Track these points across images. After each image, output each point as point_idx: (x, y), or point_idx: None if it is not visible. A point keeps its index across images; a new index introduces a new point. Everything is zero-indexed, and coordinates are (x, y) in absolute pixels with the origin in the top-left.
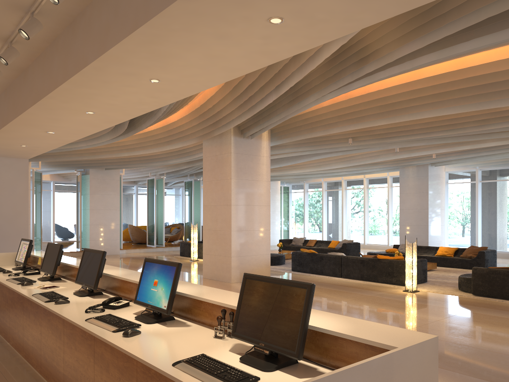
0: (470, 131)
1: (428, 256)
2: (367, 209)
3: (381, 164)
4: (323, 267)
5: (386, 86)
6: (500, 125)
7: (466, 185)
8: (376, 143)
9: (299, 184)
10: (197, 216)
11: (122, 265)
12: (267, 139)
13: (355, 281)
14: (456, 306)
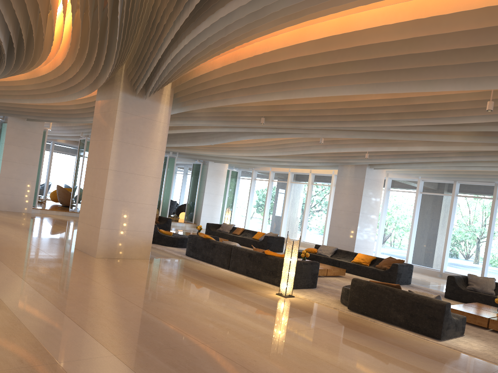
0: (384, 125)
1: (343, 261)
2: (308, 206)
3: (319, 159)
4: (214, 255)
5: (272, 49)
6: (415, 123)
7: (406, 195)
8: (294, 129)
9: (249, 171)
10: None
11: (10, 223)
12: (167, 103)
13: (238, 276)
14: (313, 320)
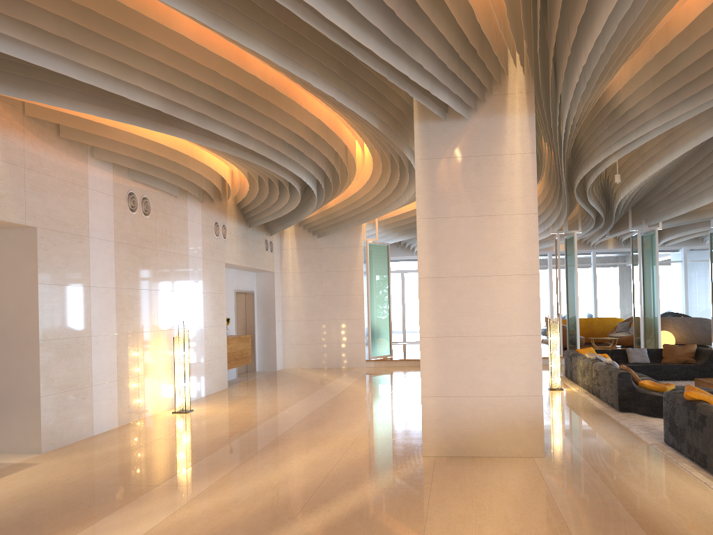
0: None
1: None
2: None
3: None
4: (707, 448)
5: None
6: None
7: None
8: None
9: None
10: (653, 300)
11: (416, 389)
12: (523, 110)
13: None
14: None
